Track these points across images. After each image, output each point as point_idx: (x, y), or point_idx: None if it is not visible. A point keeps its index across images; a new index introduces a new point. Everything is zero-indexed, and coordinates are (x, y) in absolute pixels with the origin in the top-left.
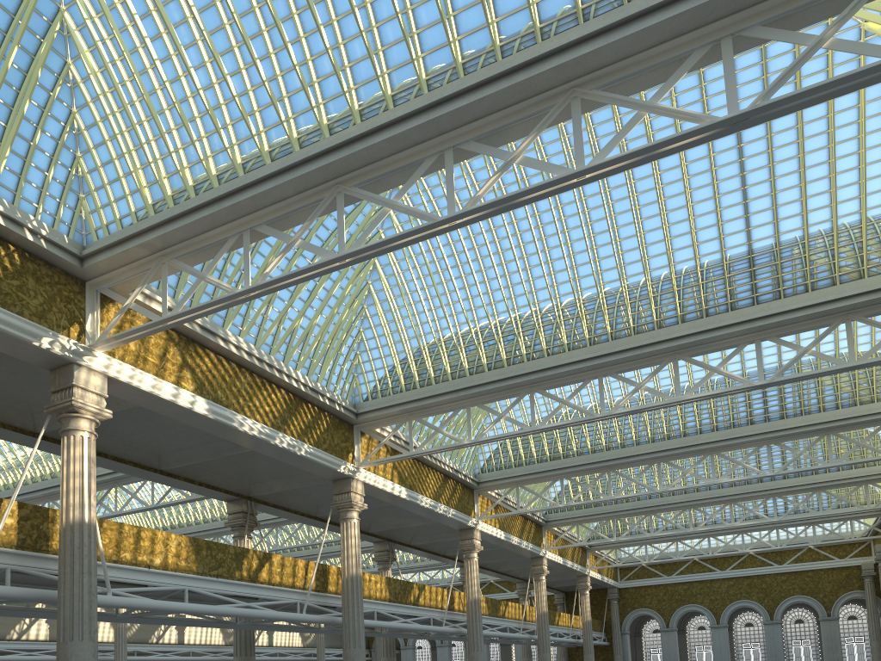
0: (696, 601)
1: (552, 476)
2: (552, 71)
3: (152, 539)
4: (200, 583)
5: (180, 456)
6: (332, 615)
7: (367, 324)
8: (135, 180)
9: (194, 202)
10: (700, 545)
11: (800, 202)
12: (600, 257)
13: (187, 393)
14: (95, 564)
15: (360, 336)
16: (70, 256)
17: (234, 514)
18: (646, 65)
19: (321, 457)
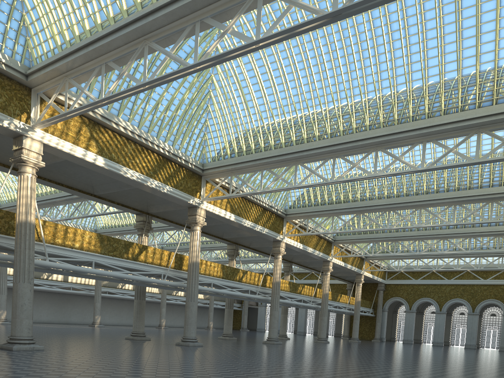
0: (429, 296)
1: (328, 214)
2: None
3: (74, 233)
4: (102, 259)
5: (102, 188)
6: (183, 283)
7: (210, 116)
8: (50, 31)
9: (75, 47)
10: (438, 262)
11: (458, 52)
12: (339, 82)
13: (92, 154)
14: (33, 244)
15: (207, 123)
16: (20, 74)
17: (139, 222)
18: None
19: (177, 194)
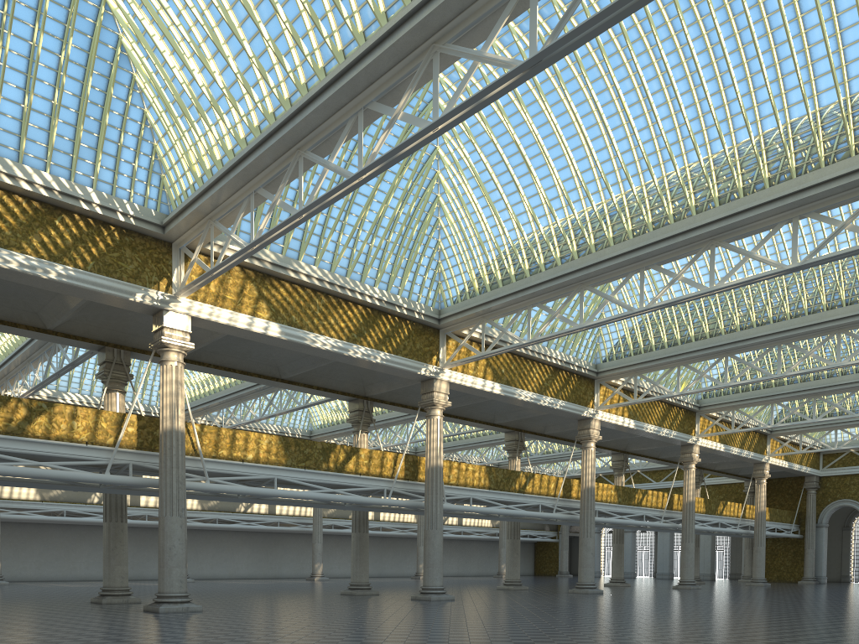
0: None
1: (669, 363)
2: (408, 36)
3: (246, 439)
4: (289, 473)
5: (291, 367)
6: (421, 501)
7: (443, 234)
8: (185, 160)
9: (214, 177)
10: None
11: (838, 54)
12: (636, 145)
13: (261, 321)
14: (182, 460)
15: (440, 245)
16: (154, 226)
17: (353, 412)
18: (479, 15)
19: (398, 363)
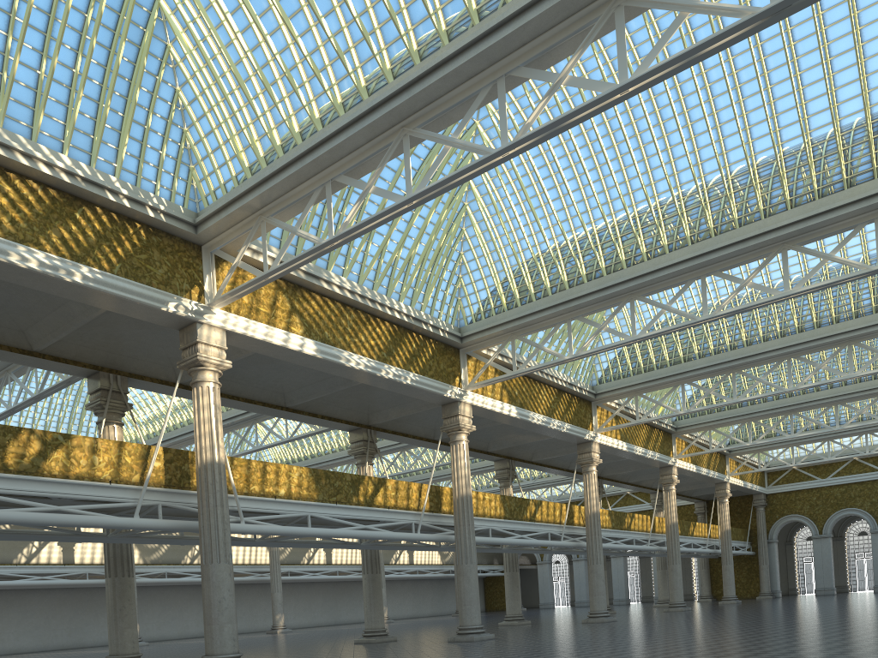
0: (854, 504)
1: (672, 382)
2: None
3: (276, 472)
4: (321, 510)
5: (301, 393)
6: (446, 534)
7: (467, 247)
8: (232, 147)
9: (281, 162)
10: (861, 442)
11: None
12: (700, 147)
13: (296, 337)
14: (226, 497)
15: (461, 259)
16: (185, 225)
17: (356, 443)
18: None
19: (427, 384)
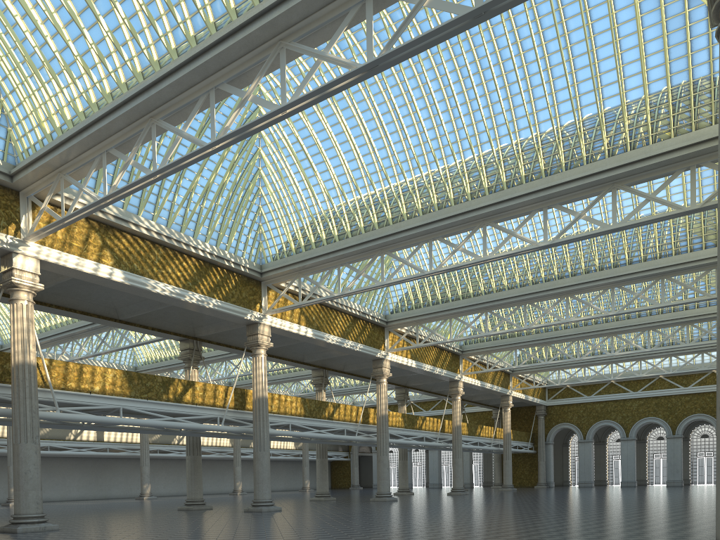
0: (610, 417)
1: (443, 316)
2: (259, 31)
3: (92, 372)
4: (133, 404)
5: (129, 310)
6: (249, 427)
7: (264, 202)
8: (35, 117)
9: (66, 134)
10: (617, 369)
11: (573, 87)
12: (424, 141)
13: (106, 267)
14: (35, 391)
15: (260, 211)
16: (2, 175)
17: (184, 350)
18: (322, 22)
19: (228, 308)
